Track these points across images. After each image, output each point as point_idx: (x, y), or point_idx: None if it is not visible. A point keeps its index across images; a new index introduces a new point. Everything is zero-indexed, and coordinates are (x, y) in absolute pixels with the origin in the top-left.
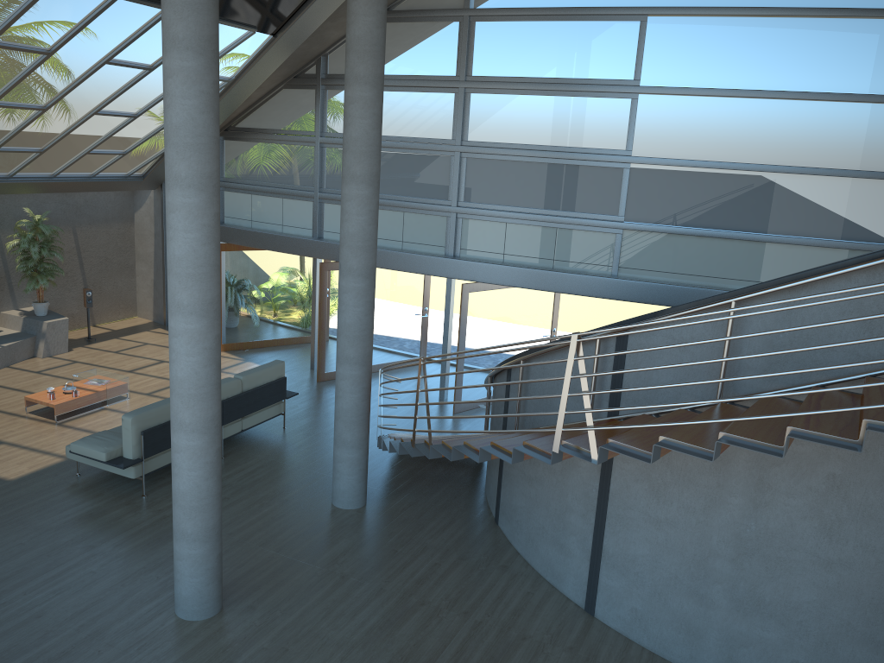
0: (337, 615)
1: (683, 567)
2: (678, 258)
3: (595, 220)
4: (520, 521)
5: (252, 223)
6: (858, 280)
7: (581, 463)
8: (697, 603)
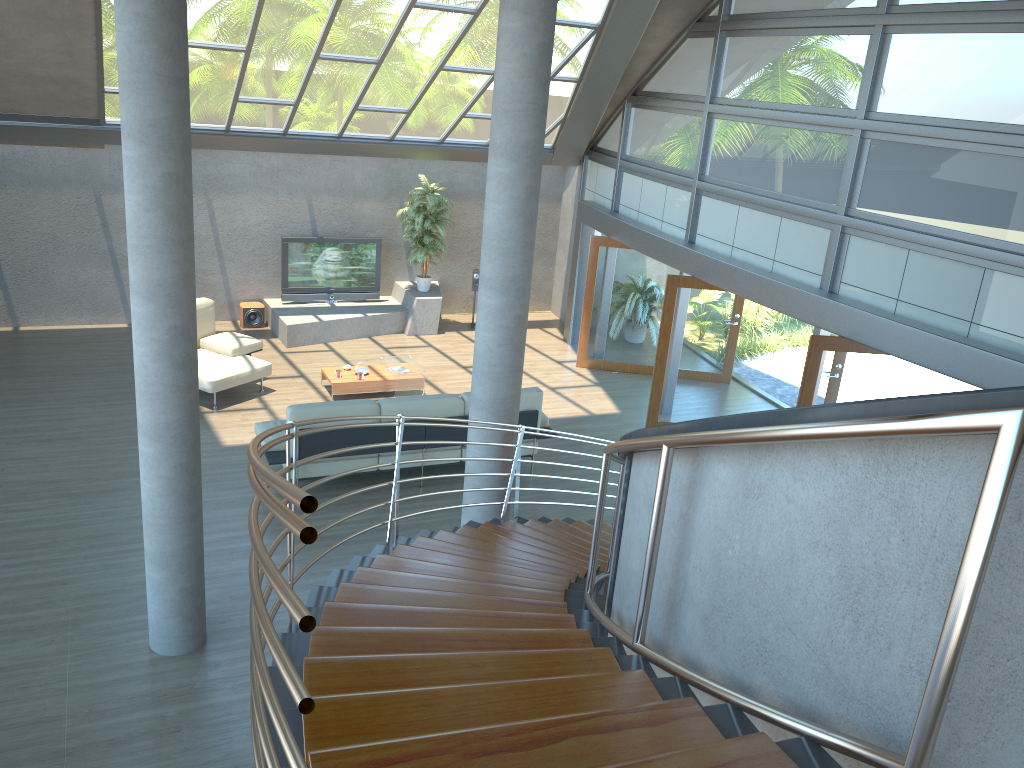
0: None
1: None
2: None
3: None
4: None
5: (638, 214)
6: (848, 470)
7: None
8: None
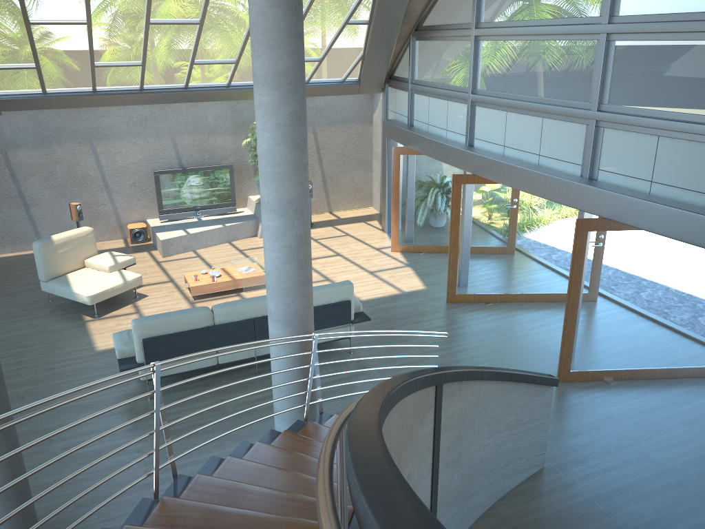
0: None
1: None
2: None
3: None
4: None
5: (428, 126)
6: None
7: None
8: None
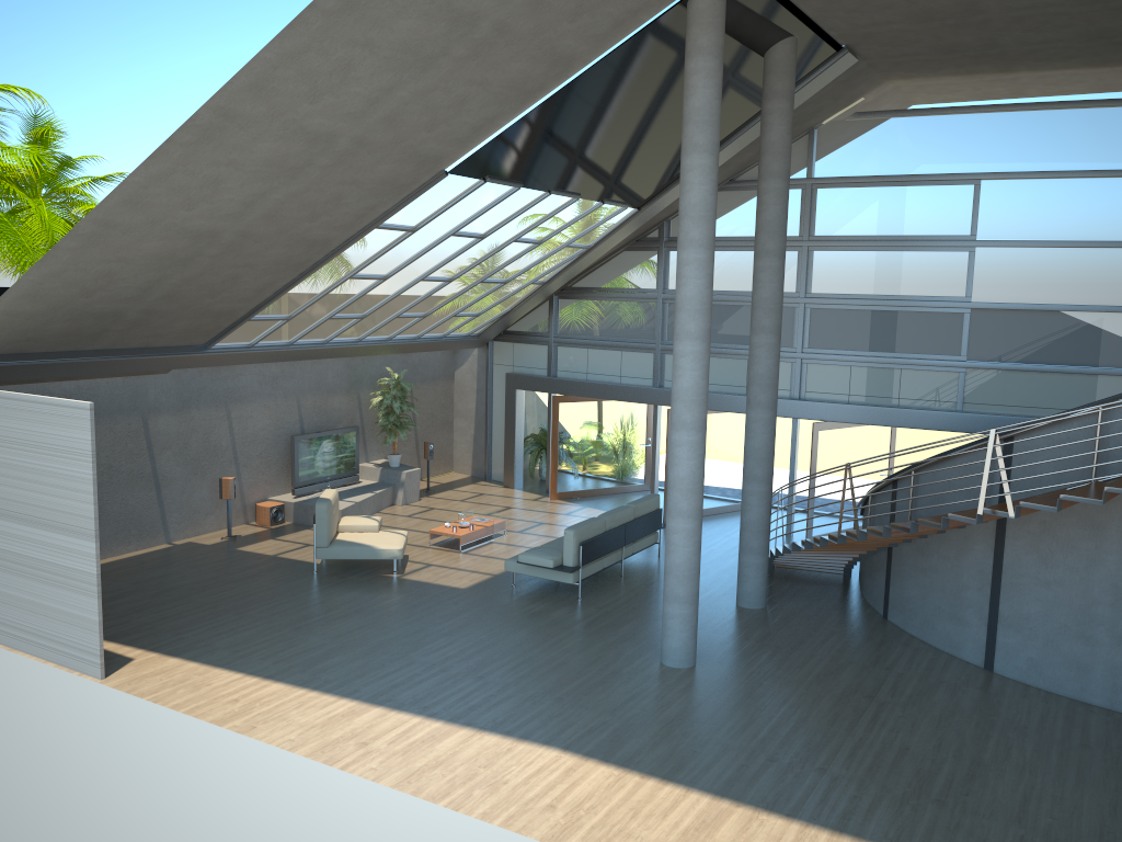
0: (787, 667)
1: (1070, 616)
2: (1021, 392)
3: (938, 360)
4: (913, 609)
5: (588, 375)
6: None
7: (975, 546)
8: (1084, 643)
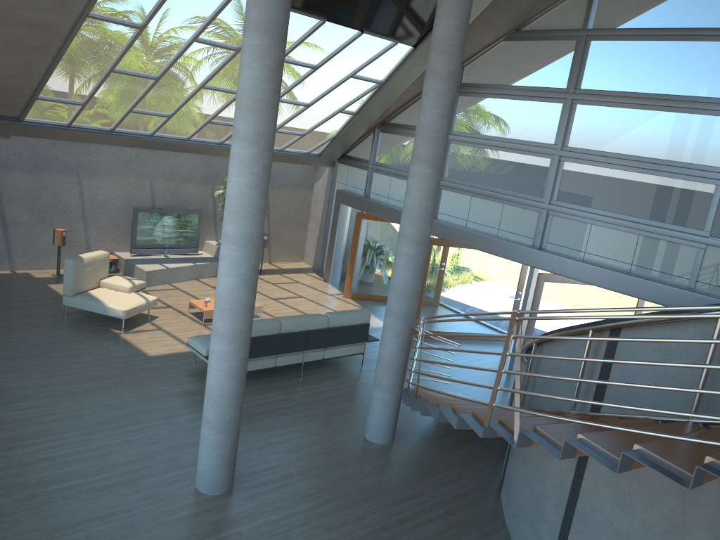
0: (313, 526)
1: None
2: None
3: (678, 232)
4: (511, 496)
5: (388, 199)
6: None
7: None
8: None
